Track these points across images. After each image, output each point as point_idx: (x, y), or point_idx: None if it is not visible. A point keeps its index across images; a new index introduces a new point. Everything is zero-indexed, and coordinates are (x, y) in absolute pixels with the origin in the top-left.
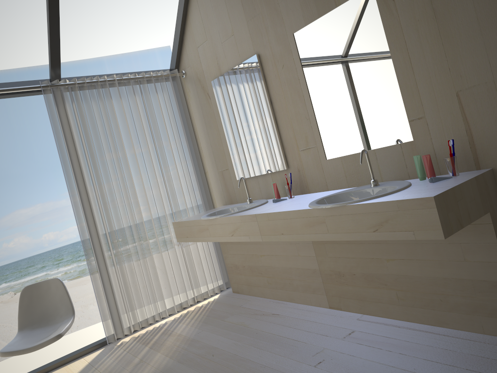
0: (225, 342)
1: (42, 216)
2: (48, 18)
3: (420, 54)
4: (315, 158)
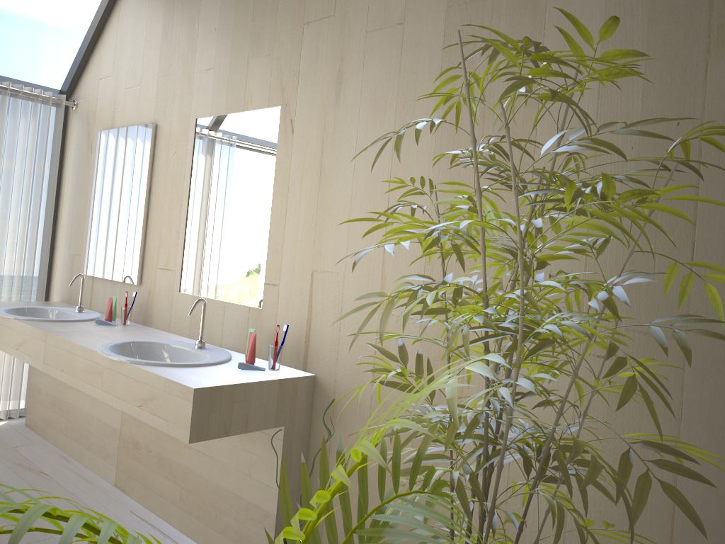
0: None
1: None
2: None
3: (296, 209)
4: (169, 284)
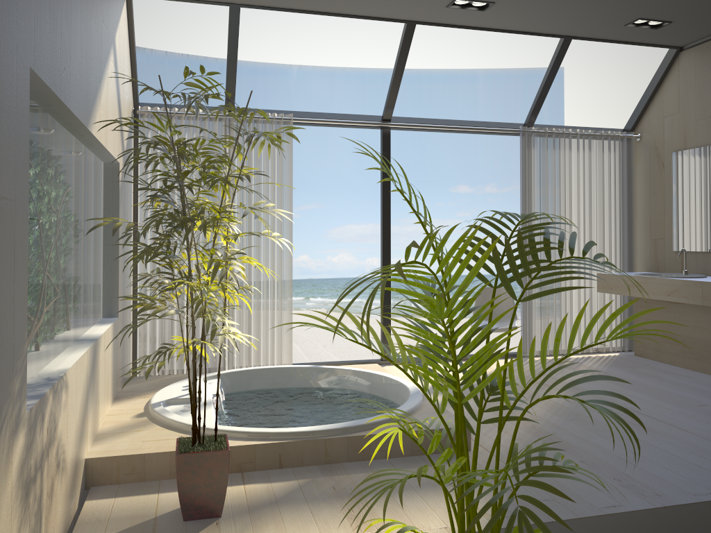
0: (640, 379)
1: (371, 238)
2: (546, 76)
3: None
4: None
